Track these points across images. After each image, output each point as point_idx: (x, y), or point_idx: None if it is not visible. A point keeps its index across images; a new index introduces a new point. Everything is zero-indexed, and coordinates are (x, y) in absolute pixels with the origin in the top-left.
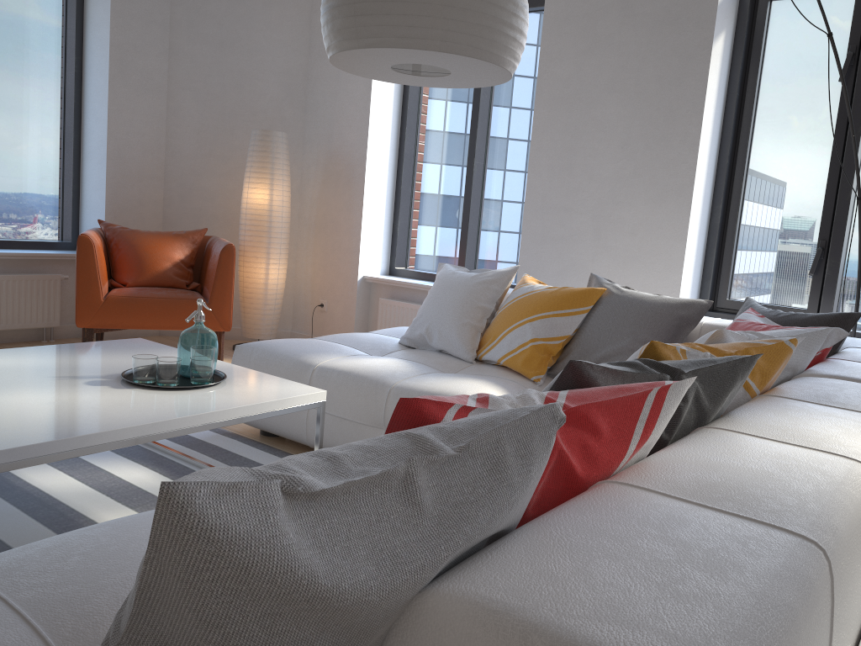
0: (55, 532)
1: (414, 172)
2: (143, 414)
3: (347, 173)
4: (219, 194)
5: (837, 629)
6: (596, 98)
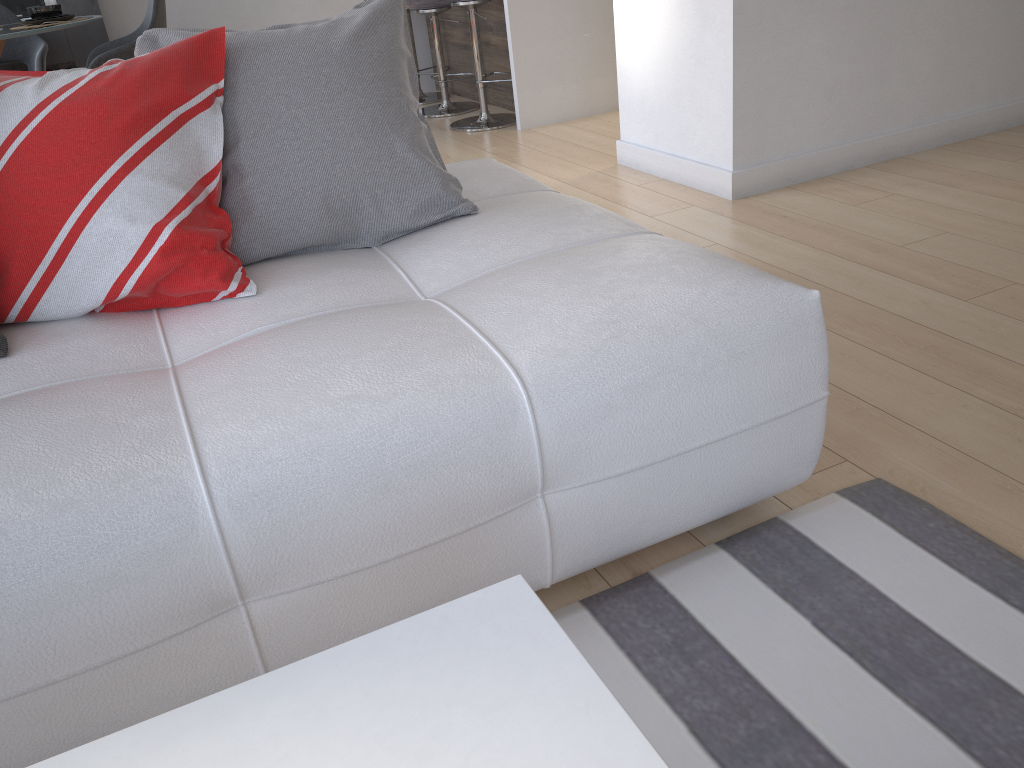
0: None
1: None
2: None
3: None
4: None
5: None
6: None
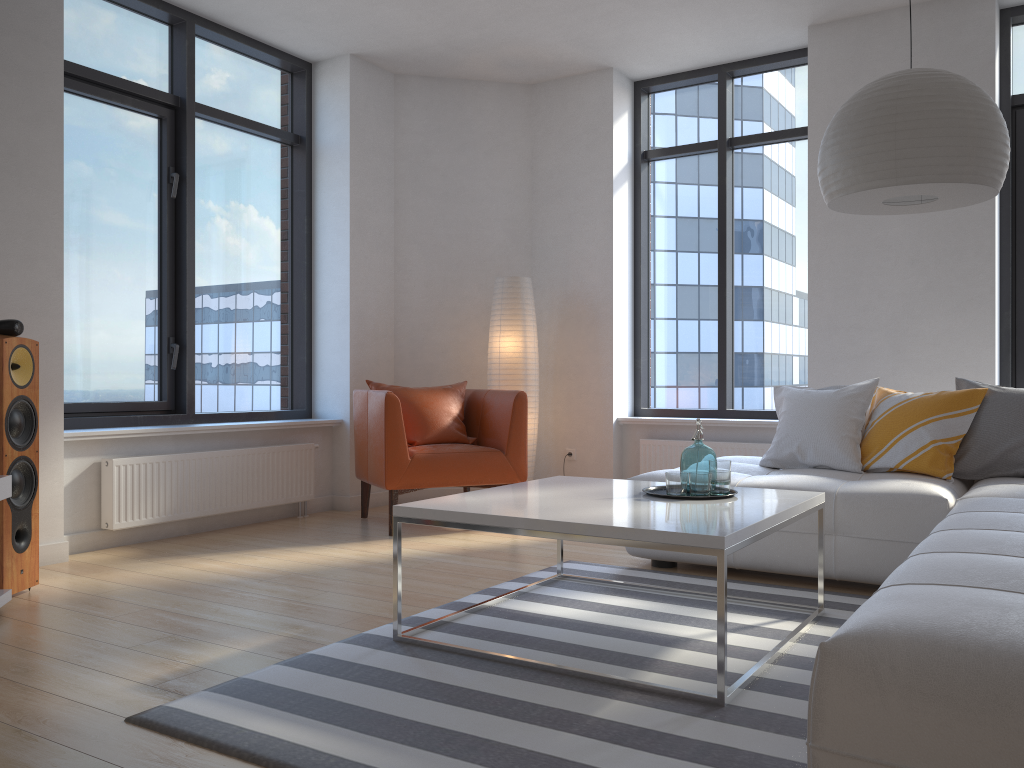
0: (639, 641)
1: (649, 309)
2: (749, 511)
3: (590, 314)
4: (450, 347)
5: None
6: (876, 220)
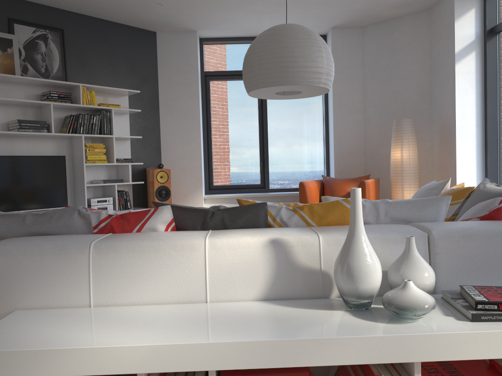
0: None
1: (498, 126)
2: None
3: (448, 134)
4: (389, 156)
5: (107, 276)
6: None
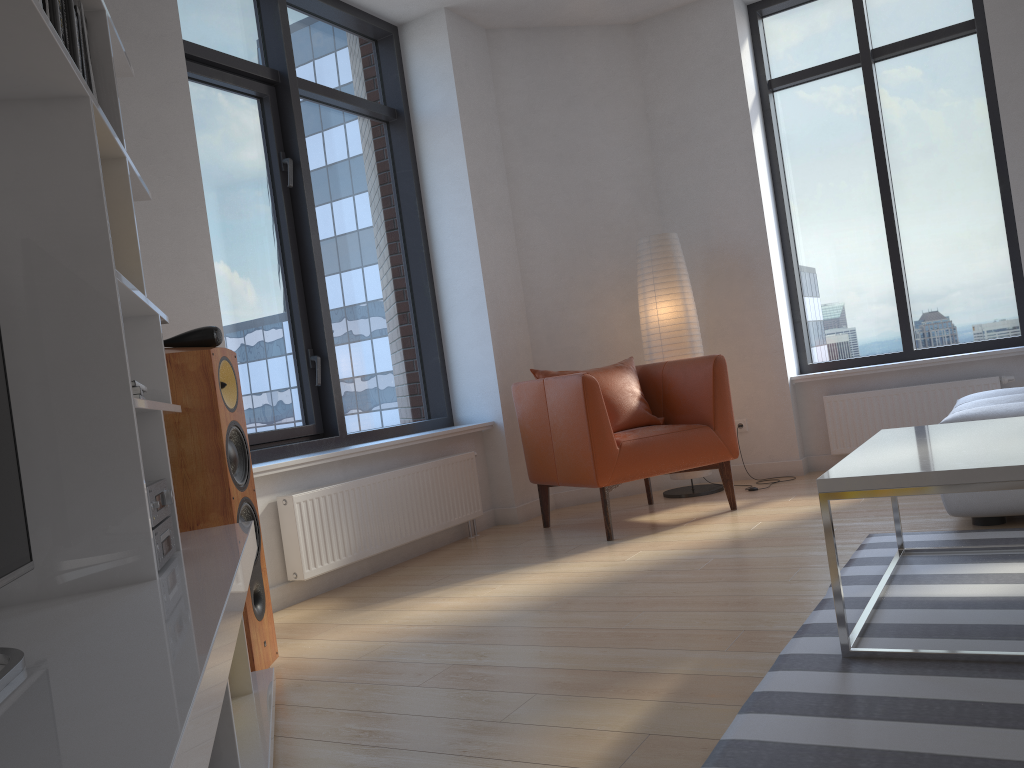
0: None
1: (797, 254)
2: None
3: (743, 267)
4: (589, 326)
5: None
6: None
